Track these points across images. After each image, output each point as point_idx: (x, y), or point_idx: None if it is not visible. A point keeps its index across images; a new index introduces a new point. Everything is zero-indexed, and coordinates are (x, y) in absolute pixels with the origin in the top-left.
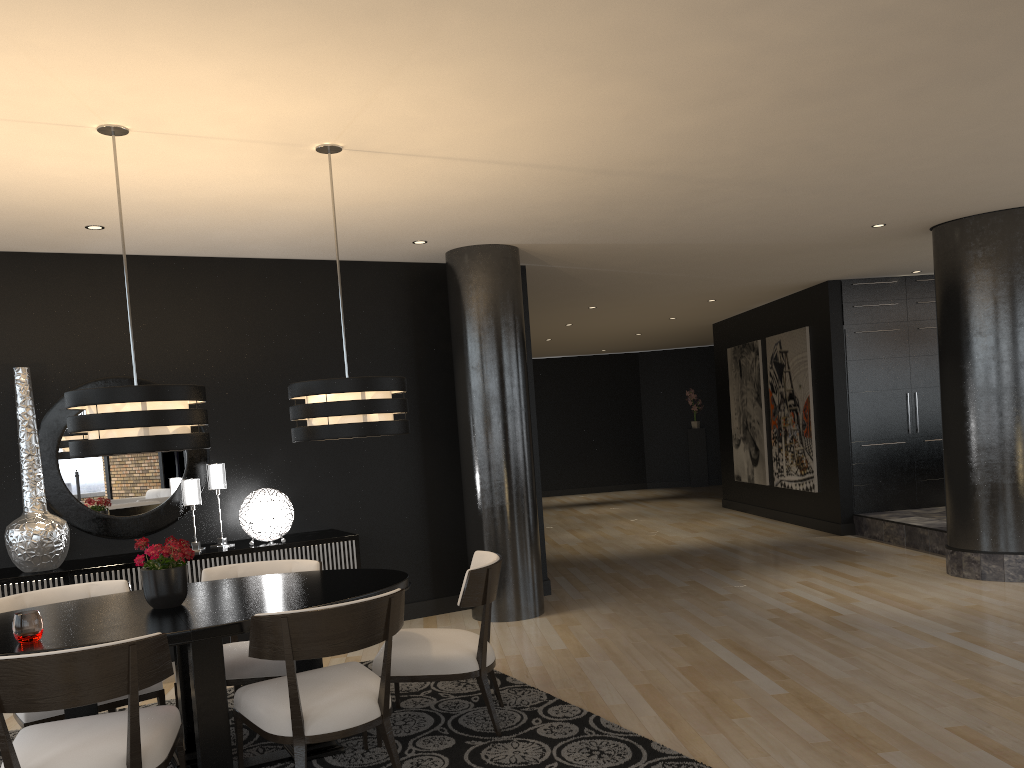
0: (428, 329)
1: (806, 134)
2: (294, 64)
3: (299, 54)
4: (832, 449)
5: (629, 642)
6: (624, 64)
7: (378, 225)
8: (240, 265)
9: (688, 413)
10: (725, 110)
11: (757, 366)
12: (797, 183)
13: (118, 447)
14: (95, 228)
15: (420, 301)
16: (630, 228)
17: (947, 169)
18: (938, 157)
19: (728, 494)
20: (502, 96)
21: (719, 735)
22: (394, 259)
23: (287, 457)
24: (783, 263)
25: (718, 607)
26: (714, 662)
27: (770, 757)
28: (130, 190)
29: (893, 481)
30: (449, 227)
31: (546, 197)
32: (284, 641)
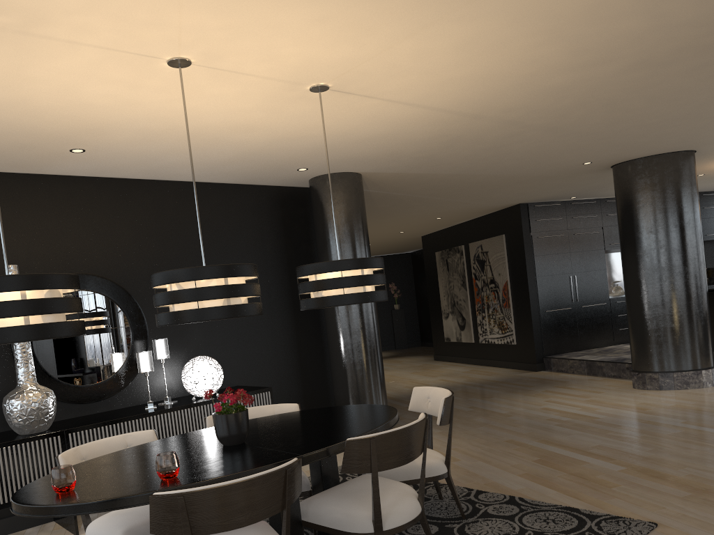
0: (294, 235)
1: (616, 93)
2: (366, 14)
3: (378, 5)
4: (527, 314)
5: (478, 448)
6: (570, 32)
7: (288, 154)
8: (163, 186)
9: (391, 299)
10: (591, 72)
11: (462, 263)
12: (575, 130)
13: (215, 314)
14: (77, 151)
15: (288, 214)
16: (446, 161)
17: (663, 123)
18: (667, 114)
19: (439, 351)
20: (473, 52)
21: (616, 499)
22: (271, 183)
23: (203, 332)
24: (507, 190)
25: (511, 421)
26: (553, 455)
27: (667, 509)
28: (138, 118)
29: (565, 334)
30: (334, 157)
31: (419, 135)
32: (372, 457)
